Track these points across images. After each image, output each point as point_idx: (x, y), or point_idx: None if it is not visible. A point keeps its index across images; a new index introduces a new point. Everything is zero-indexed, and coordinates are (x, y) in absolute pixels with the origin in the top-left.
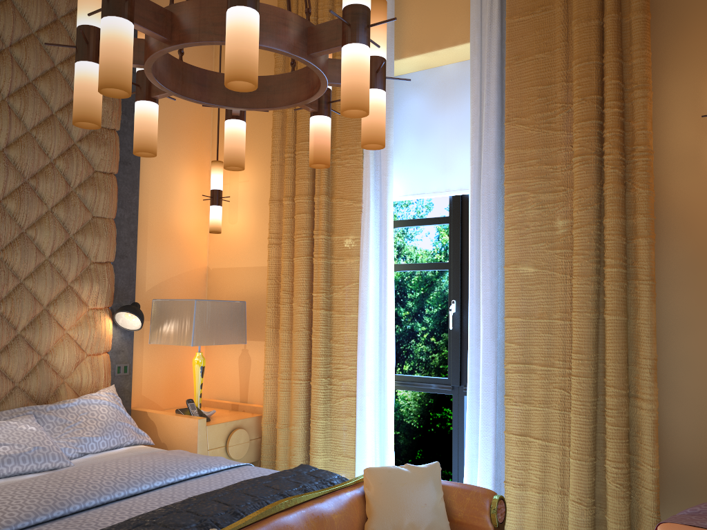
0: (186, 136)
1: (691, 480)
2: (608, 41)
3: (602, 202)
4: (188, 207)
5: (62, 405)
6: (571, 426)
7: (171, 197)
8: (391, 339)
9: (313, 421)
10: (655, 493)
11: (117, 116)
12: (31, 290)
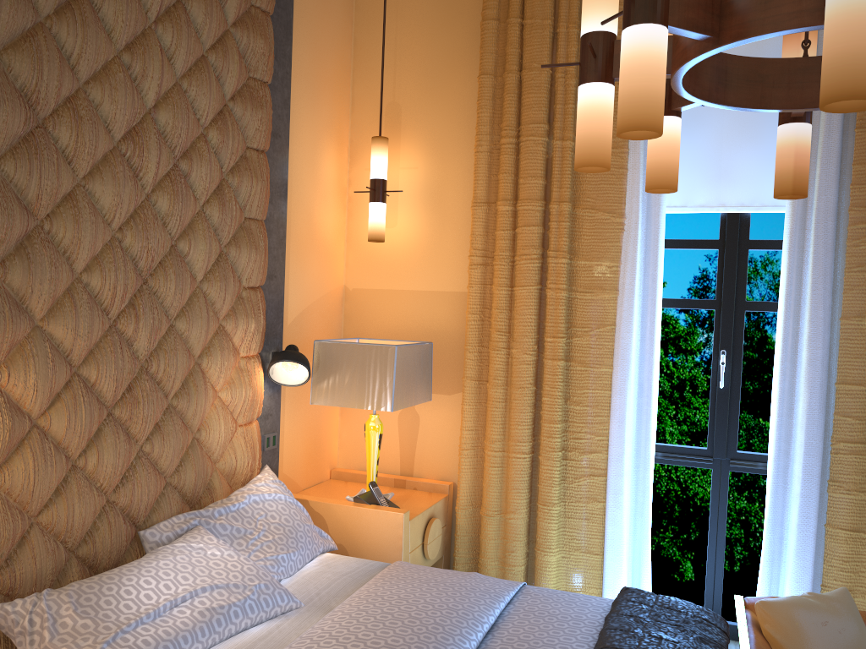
0: (327, 96)
1: None
2: None
3: None
4: (328, 200)
5: (232, 507)
6: None
7: (313, 186)
8: (655, 402)
9: (545, 509)
10: None
11: (271, 63)
12: (182, 335)
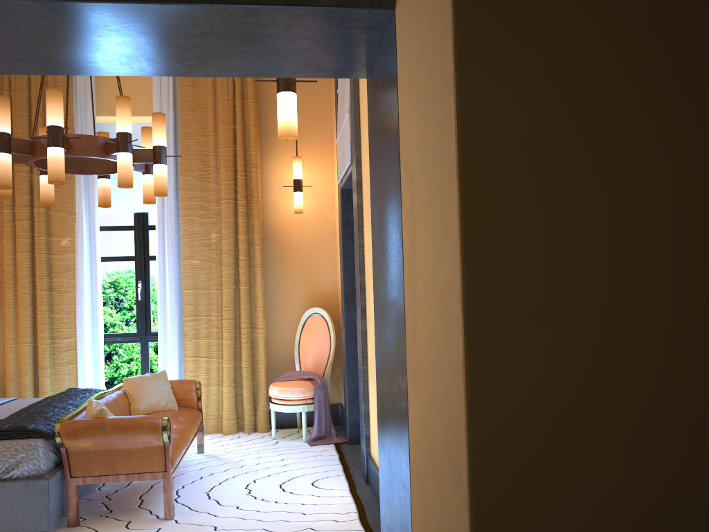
0: None
1: (280, 366)
2: (239, 138)
3: (236, 225)
4: None
5: None
6: (223, 347)
7: None
8: (101, 309)
9: (42, 371)
10: (265, 374)
11: None
12: None
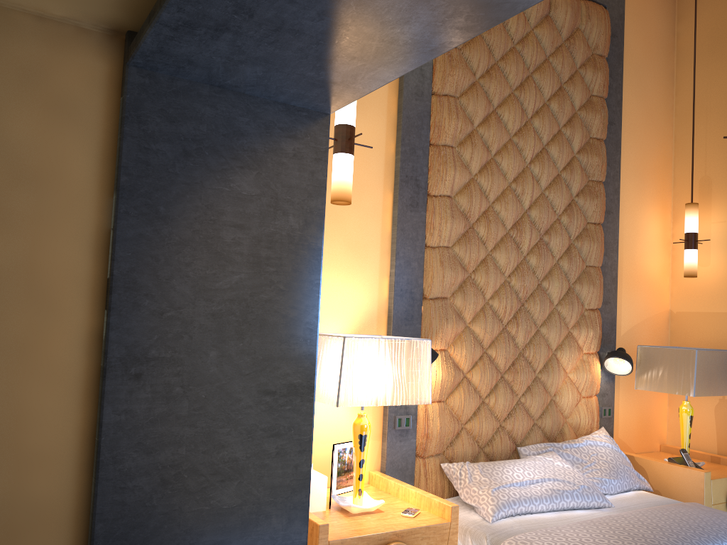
0: (651, 179)
1: None
2: None
3: None
4: (653, 250)
5: (574, 444)
6: None
7: (640, 241)
8: None
9: None
10: None
11: (604, 169)
12: (544, 336)
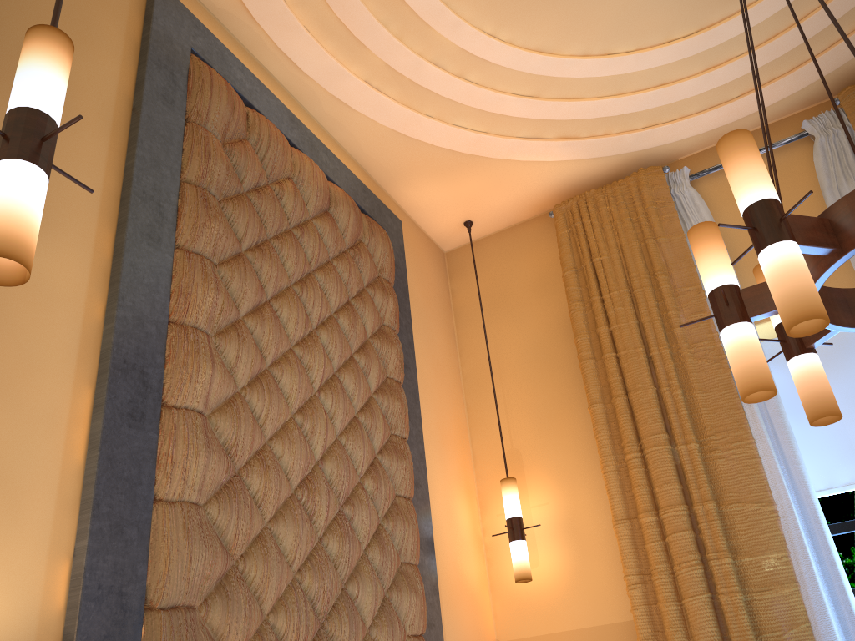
0: (452, 452)
1: None
2: None
3: None
4: (467, 549)
5: None
6: None
7: (452, 535)
8: None
9: None
10: None
11: (407, 421)
12: None
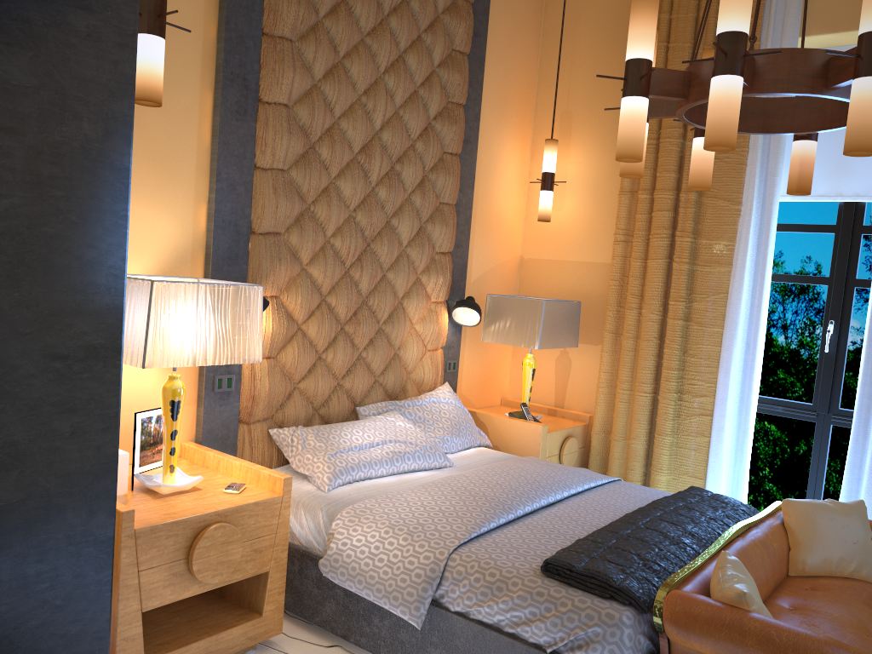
0: (513, 107)
1: None
2: None
3: None
4: (509, 189)
5: (417, 402)
6: None
7: (497, 178)
8: (759, 359)
9: (659, 438)
10: None
11: (465, 90)
12: (391, 282)
